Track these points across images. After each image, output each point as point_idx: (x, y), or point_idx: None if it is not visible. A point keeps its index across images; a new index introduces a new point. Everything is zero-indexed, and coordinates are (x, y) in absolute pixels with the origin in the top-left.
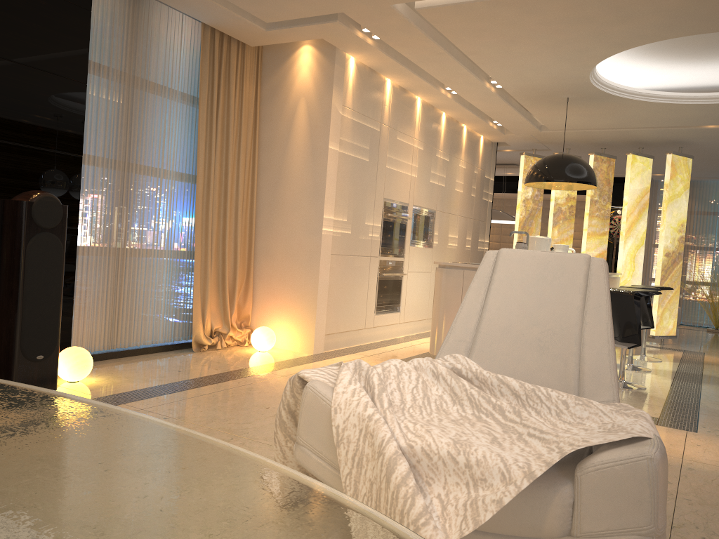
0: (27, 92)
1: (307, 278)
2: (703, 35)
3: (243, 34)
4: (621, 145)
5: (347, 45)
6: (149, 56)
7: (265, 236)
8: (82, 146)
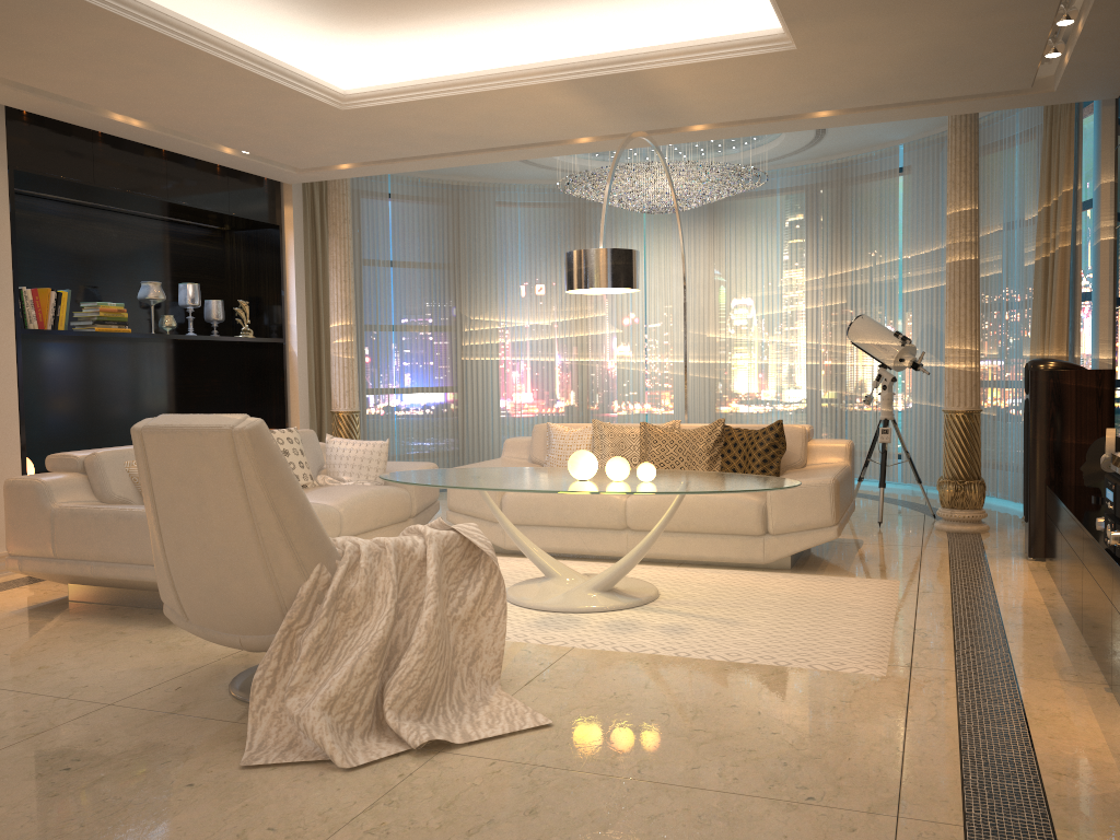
0: None
1: None
2: None
3: None
4: None
5: None
6: None
7: None
8: None
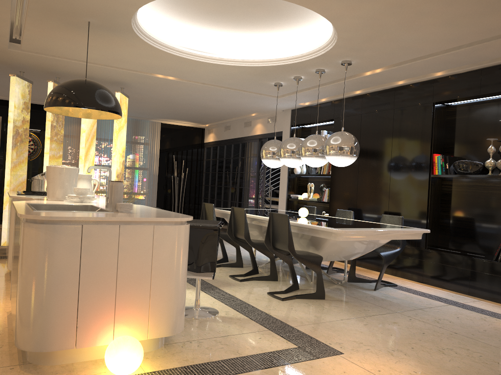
0: None
1: None
2: (218, 1)
3: None
4: (70, 77)
5: None
6: None
7: None
8: None
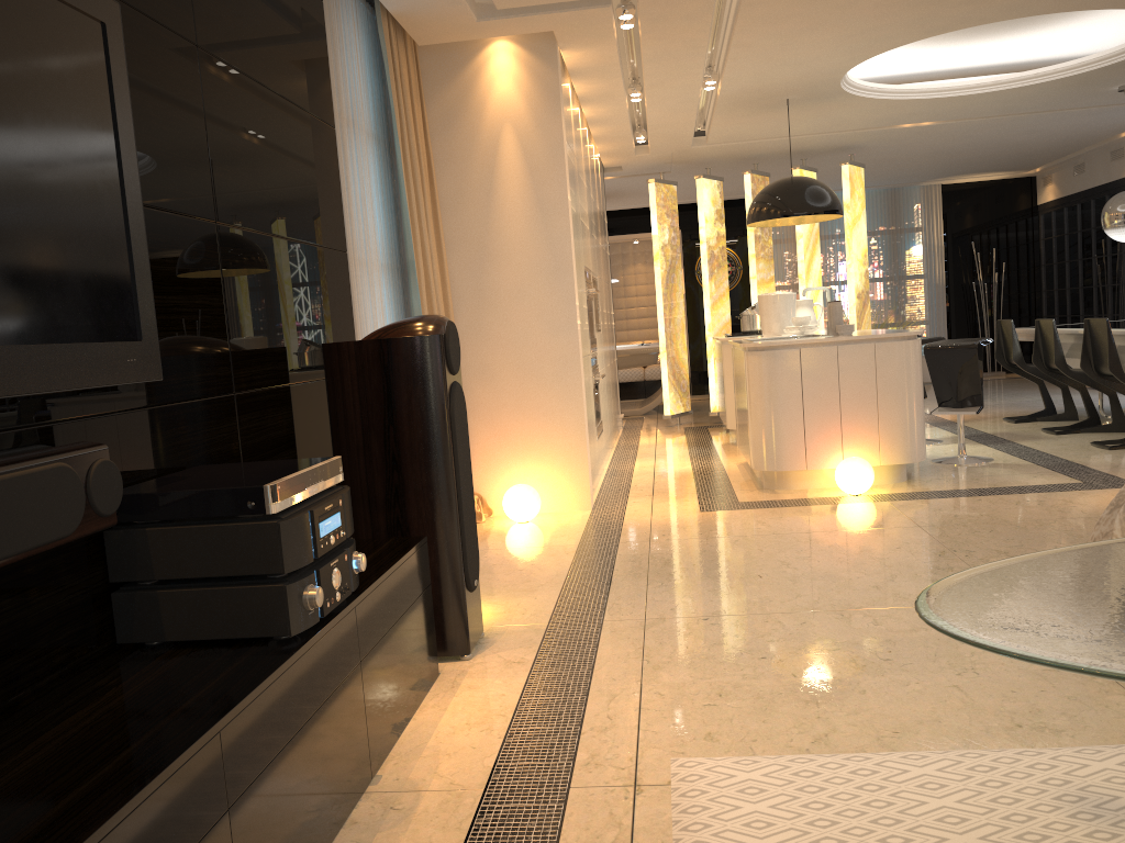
0: (301, 150)
1: (563, 400)
2: None
3: (432, 26)
4: (772, 158)
5: (578, 39)
6: (339, 72)
7: (472, 347)
8: (345, 235)
